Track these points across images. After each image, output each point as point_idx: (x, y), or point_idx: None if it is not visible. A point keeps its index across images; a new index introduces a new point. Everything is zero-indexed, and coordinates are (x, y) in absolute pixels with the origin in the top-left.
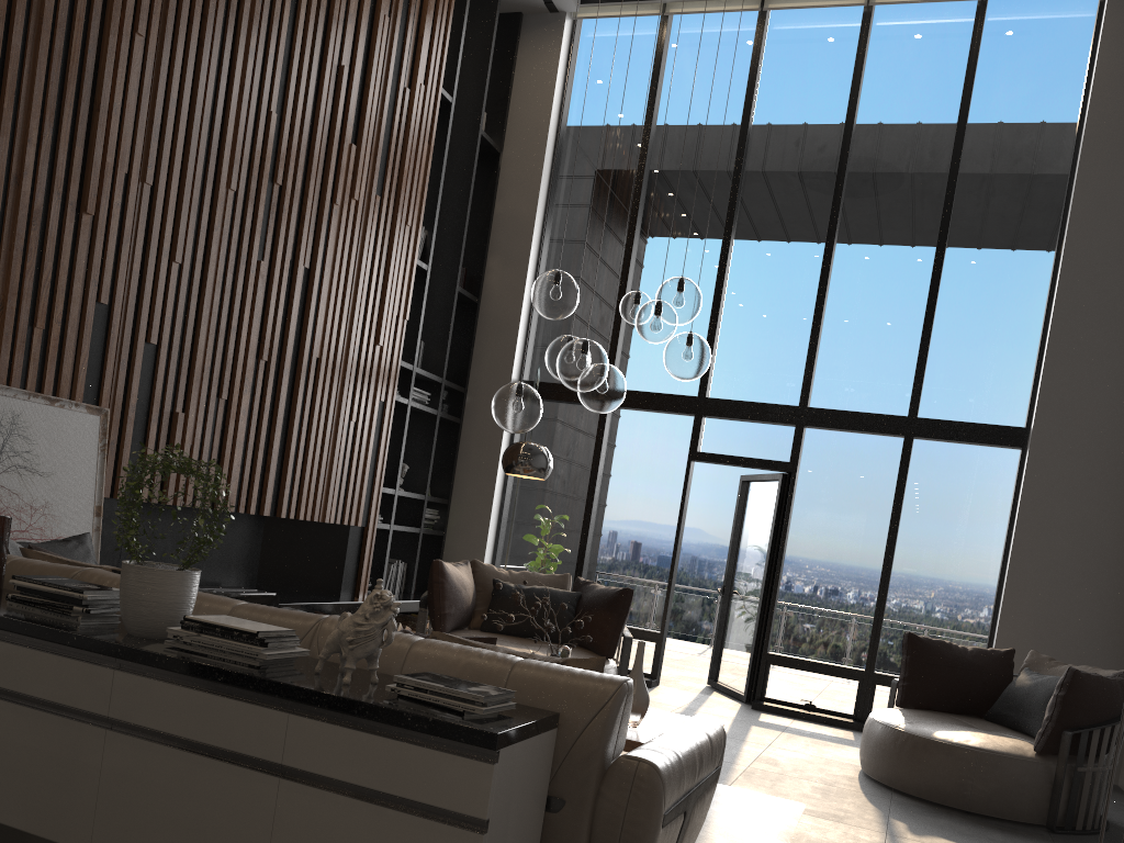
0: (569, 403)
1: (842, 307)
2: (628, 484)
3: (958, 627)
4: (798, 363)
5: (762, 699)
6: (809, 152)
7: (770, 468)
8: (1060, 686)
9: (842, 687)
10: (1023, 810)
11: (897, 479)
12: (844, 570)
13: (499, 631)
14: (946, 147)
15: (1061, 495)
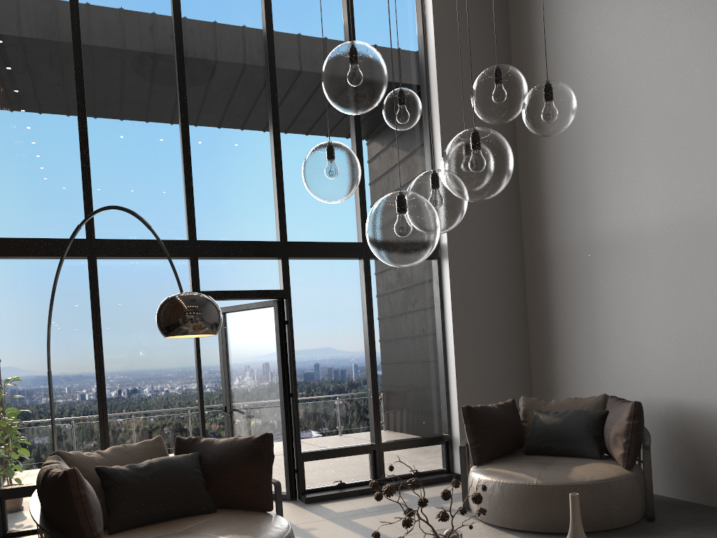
0: (45, 258)
1: (292, 157)
2: (134, 332)
3: (423, 393)
4: (267, 205)
5: (304, 492)
6: (236, 21)
7: (268, 297)
8: (633, 416)
9: (360, 461)
10: (637, 513)
11: (365, 291)
12: (340, 370)
13: (133, 526)
14: (340, 33)
15: (472, 287)
